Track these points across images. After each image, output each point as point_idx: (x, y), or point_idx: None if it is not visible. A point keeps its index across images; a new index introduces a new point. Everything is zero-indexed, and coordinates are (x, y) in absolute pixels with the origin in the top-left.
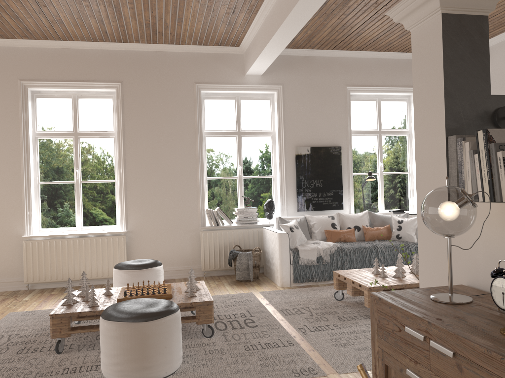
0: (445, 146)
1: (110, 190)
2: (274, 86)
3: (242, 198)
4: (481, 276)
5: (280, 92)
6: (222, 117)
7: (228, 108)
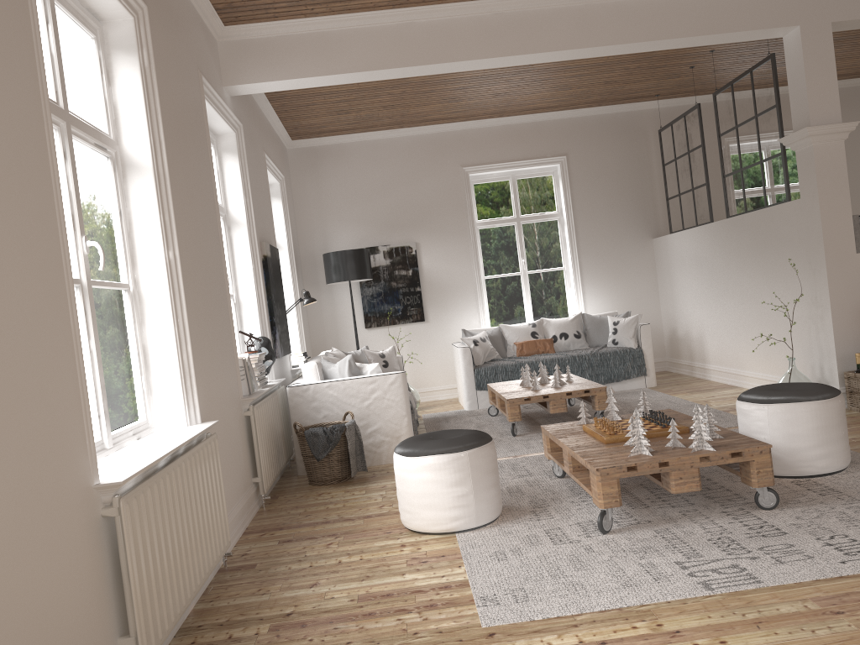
0: (851, 221)
1: (122, 314)
2: (238, 122)
3: None
4: None
5: (241, 136)
6: None
7: None
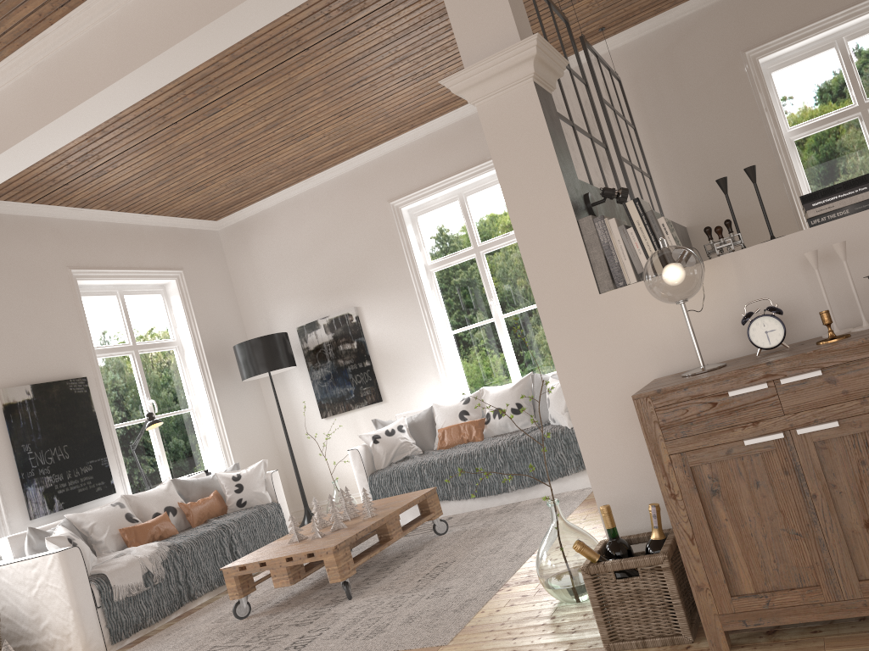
0: (578, 231)
1: None
2: None
3: None
4: (676, 358)
5: None
6: None
7: None
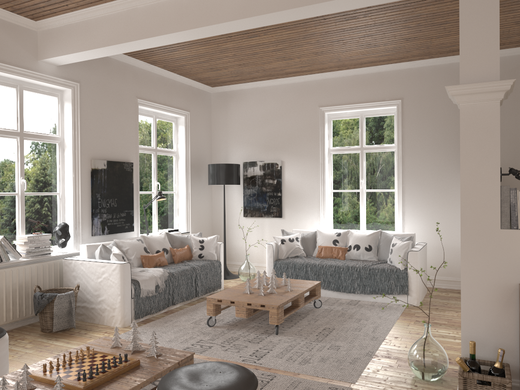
0: (499, 192)
1: None
2: (71, 82)
3: (24, 222)
4: None
5: (76, 91)
6: None
7: (6, 97)
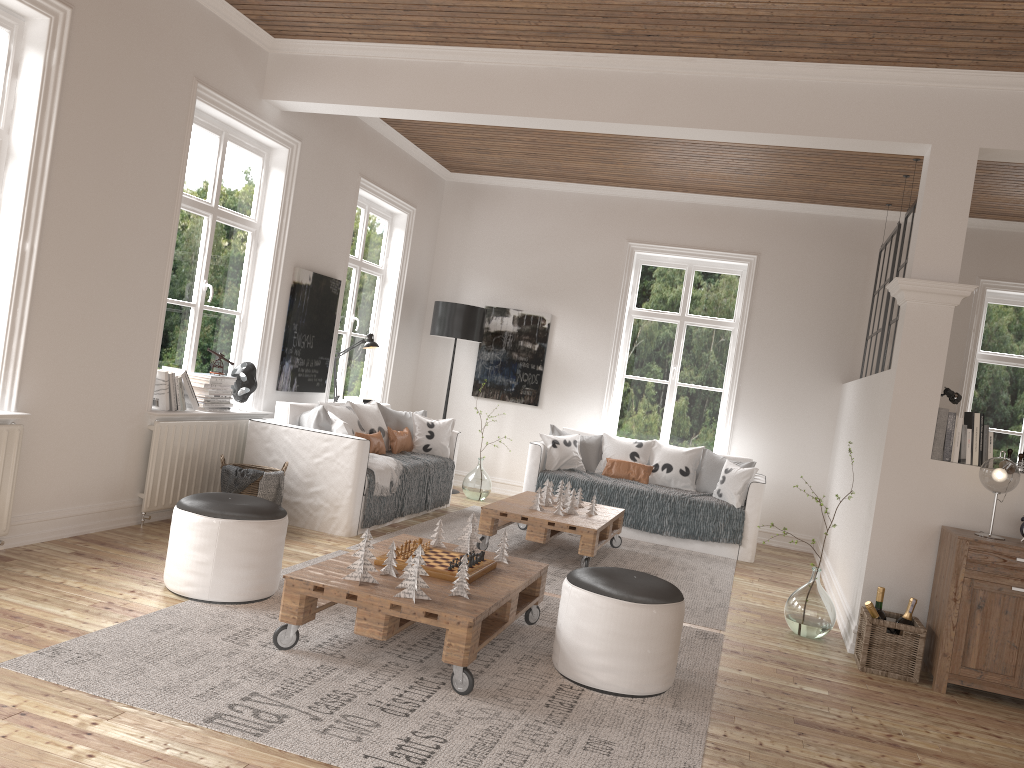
0: (935, 415)
1: None
2: (292, 139)
3: (196, 352)
4: (959, 519)
5: (295, 154)
6: (195, 168)
7: (206, 149)
